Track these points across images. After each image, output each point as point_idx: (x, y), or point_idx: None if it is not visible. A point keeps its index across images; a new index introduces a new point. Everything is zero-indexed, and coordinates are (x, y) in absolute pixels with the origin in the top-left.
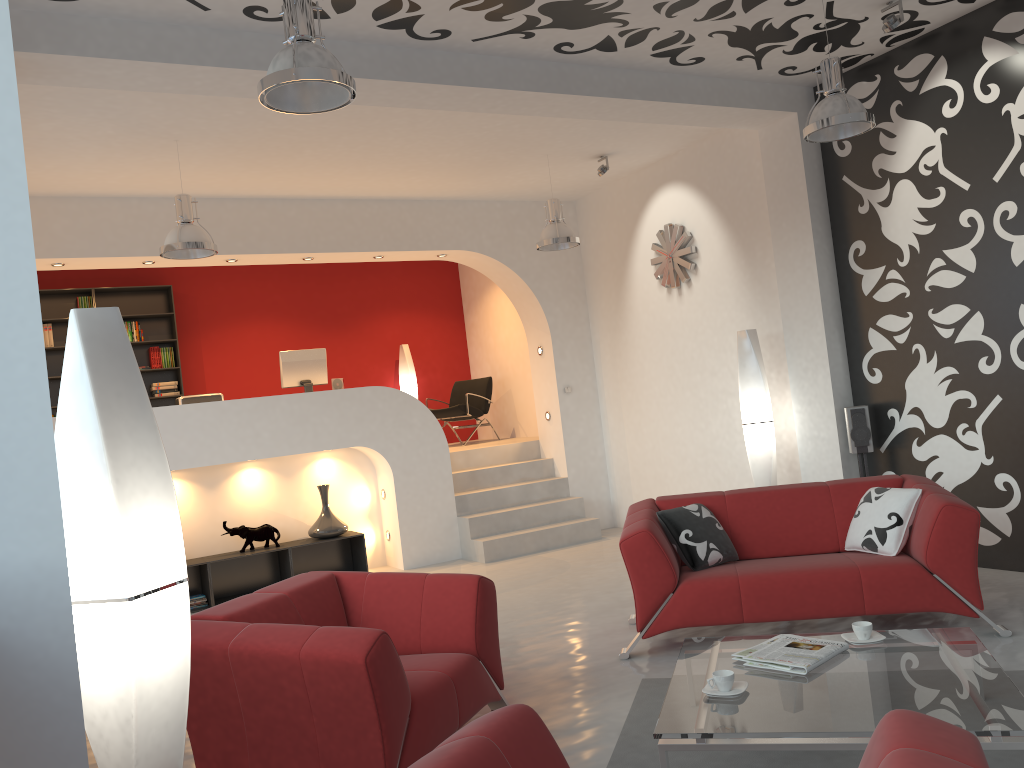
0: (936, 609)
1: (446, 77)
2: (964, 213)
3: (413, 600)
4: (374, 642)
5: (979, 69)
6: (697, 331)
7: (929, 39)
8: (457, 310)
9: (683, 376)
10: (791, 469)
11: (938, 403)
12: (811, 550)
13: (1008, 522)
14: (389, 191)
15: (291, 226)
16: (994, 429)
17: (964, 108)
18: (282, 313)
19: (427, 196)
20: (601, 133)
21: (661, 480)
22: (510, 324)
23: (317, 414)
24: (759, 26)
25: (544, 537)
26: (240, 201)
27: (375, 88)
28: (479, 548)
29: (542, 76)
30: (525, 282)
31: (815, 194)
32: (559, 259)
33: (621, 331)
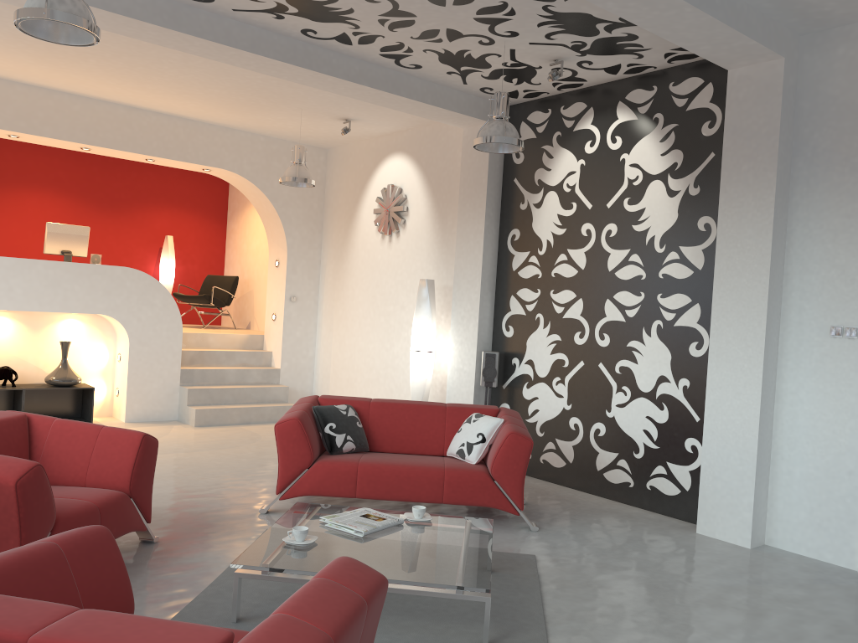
0: (491, 505)
1: (207, 33)
2: (585, 225)
3: (87, 445)
4: (28, 471)
5: (612, 123)
6: (397, 272)
7: (586, 92)
8: (222, 216)
9: (381, 305)
10: (442, 390)
11: (545, 359)
12: (423, 452)
13: (572, 452)
14: (167, 108)
15: (74, 118)
16: (575, 385)
17: (598, 149)
18: (63, 188)
19: (201, 119)
20: (345, 102)
21: (352, 383)
22: (262, 236)
23: (69, 281)
24: (461, 53)
25: (249, 413)
26: (30, 87)
27: (144, 28)
28: (192, 414)
29: (290, 50)
30: (273, 206)
31: (493, 187)
32: (306, 193)
33: (343, 260)
